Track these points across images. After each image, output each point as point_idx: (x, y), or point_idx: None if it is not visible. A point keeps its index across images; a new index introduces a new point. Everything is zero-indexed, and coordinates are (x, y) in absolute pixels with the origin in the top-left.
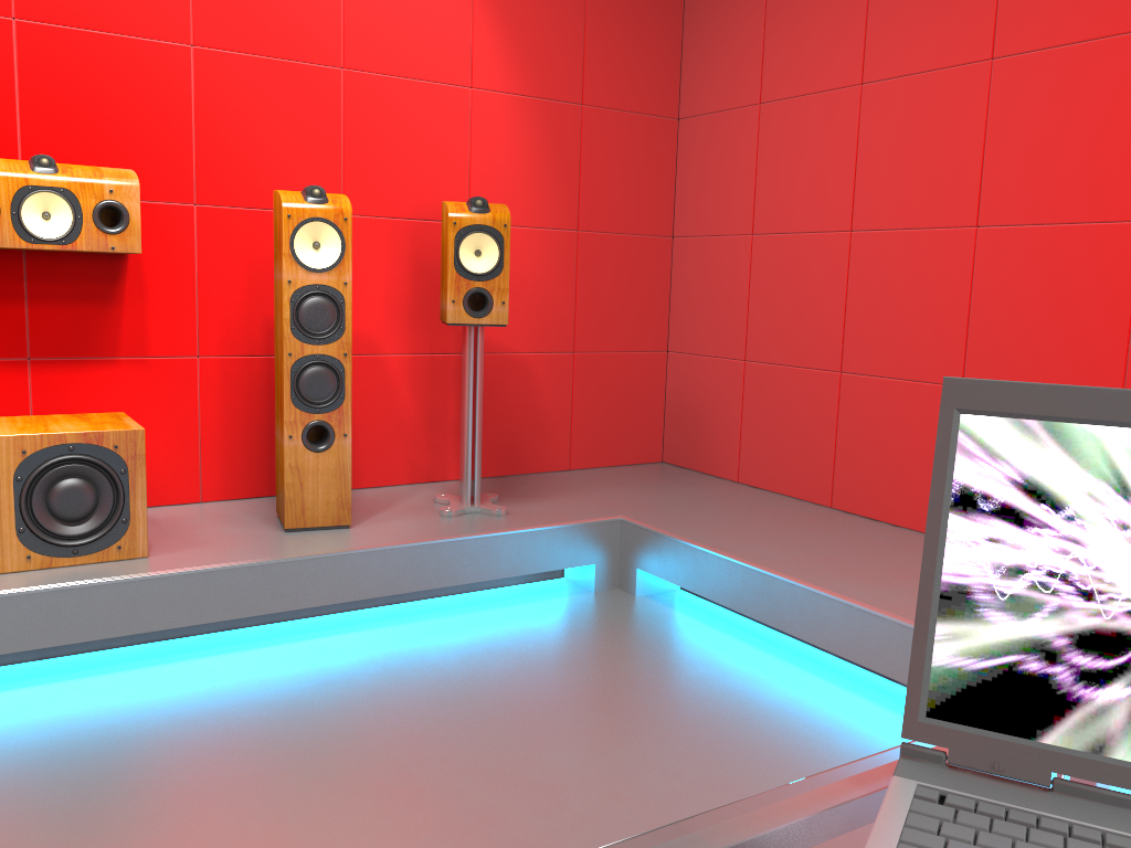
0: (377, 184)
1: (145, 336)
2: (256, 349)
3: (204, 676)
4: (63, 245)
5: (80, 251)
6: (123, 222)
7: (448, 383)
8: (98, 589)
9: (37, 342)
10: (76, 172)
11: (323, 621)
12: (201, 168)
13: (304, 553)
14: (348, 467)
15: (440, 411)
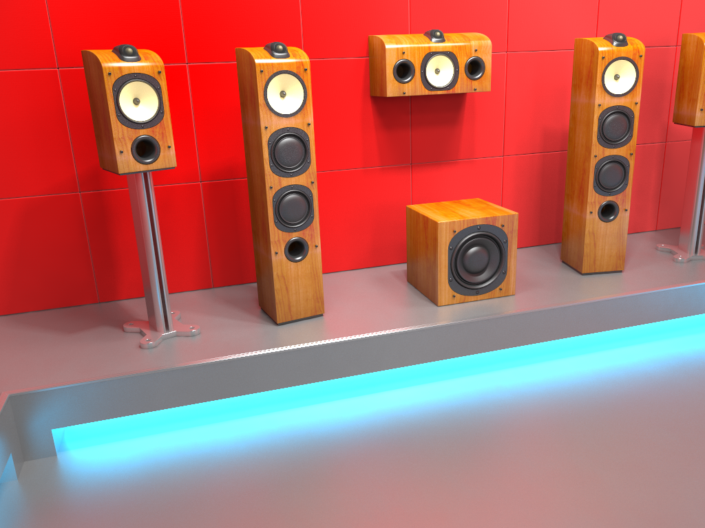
0: (618, 24)
1: (473, 144)
2: (536, 148)
3: (568, 374)
4: (447, 90)
5: (455, 93)
6: (480, 71)
7: (652, 164)
8: (505, 318)
9: (415, 153)
10: (454, 39)
11: (610, 334)
12: (511, 26)
13: (614, 293)
14: (625, 232)
15: (645, 184)
